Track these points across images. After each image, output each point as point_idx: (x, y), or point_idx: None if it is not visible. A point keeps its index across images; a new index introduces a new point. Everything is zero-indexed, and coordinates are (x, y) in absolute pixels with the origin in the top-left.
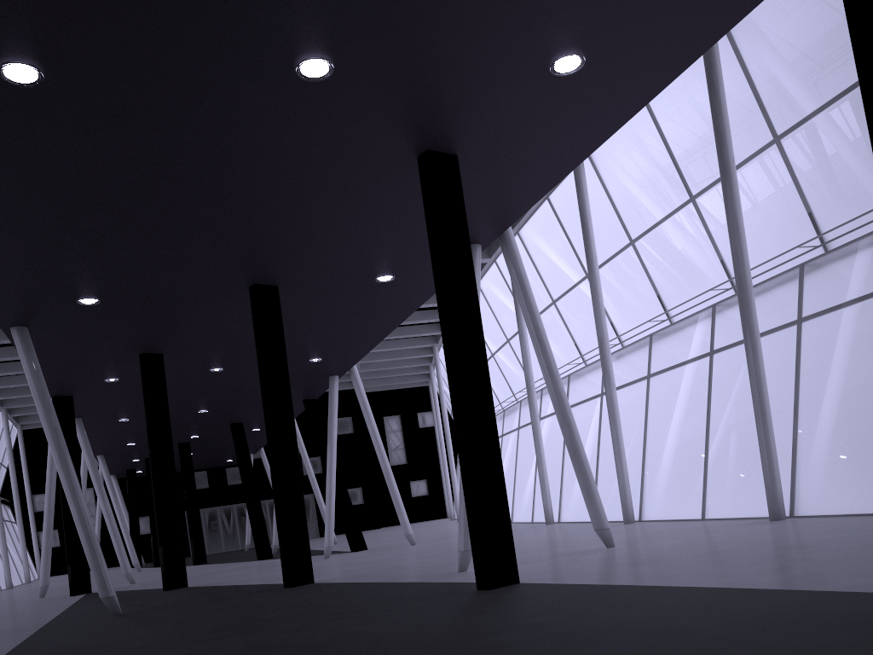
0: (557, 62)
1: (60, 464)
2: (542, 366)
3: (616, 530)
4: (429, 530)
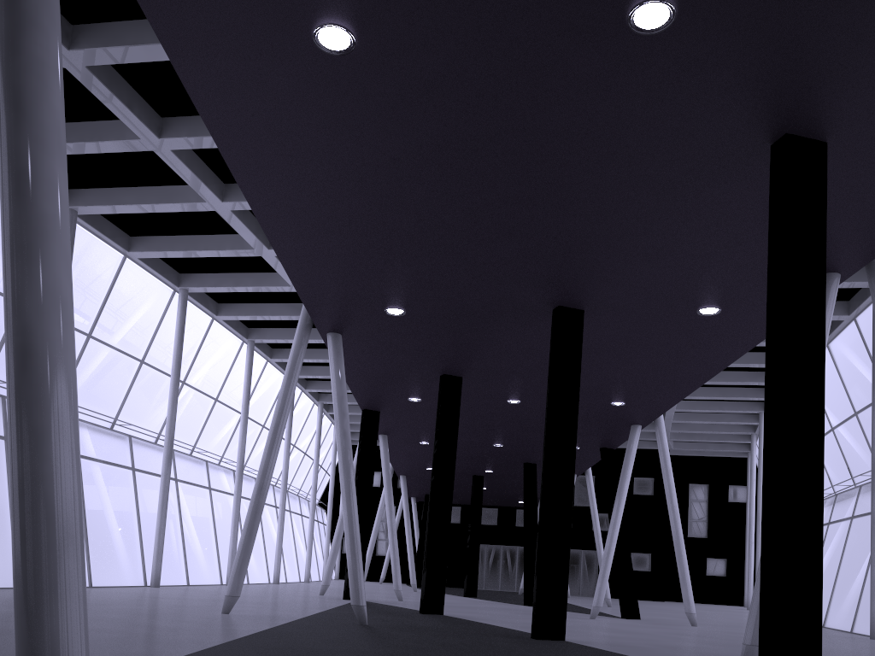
0: None
1: (342, 467)
2: None
3: None
4: (718, 614)
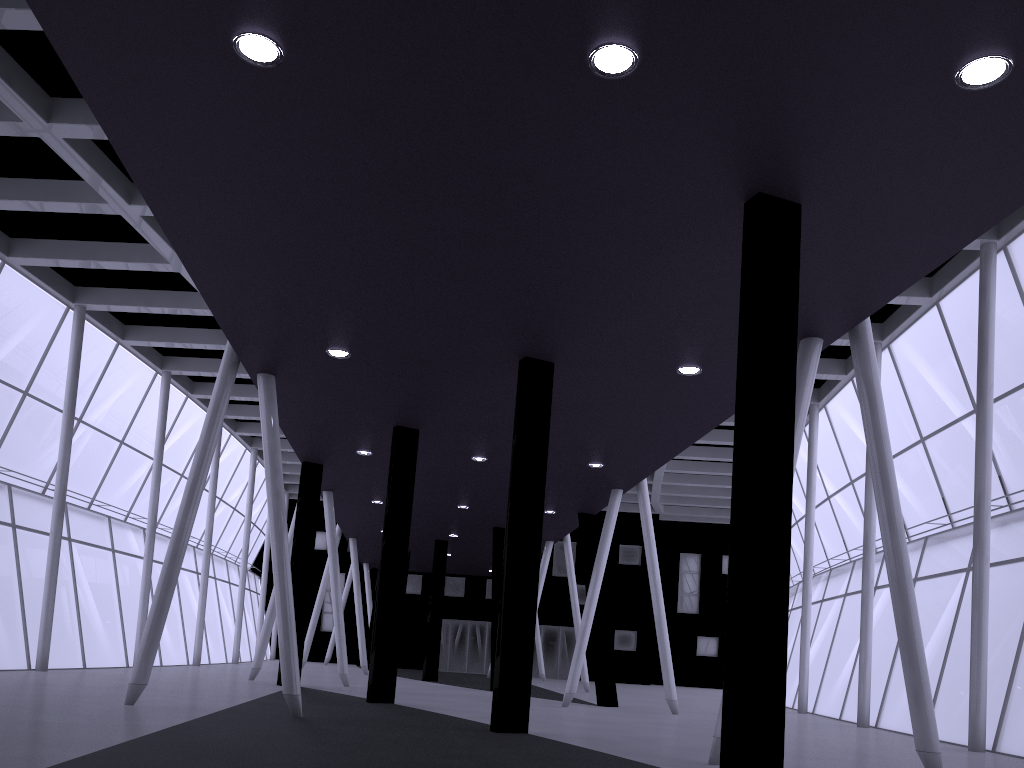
0: (968, 67)
1: (273, 532)
2: (880, 511)
3: (954, 756)
4: (705, 699)
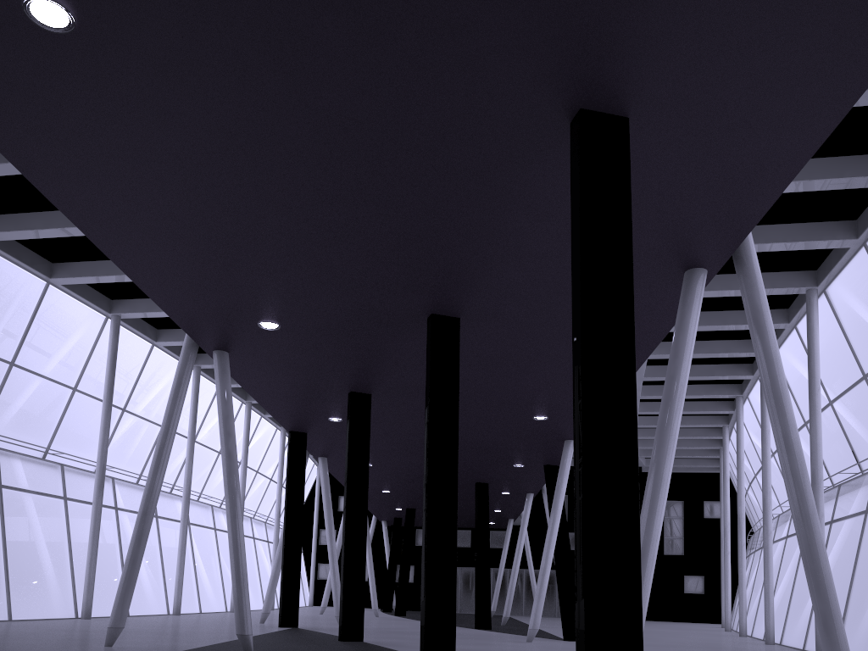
0: None
1: (226, 489)
2: (776, 434)
3: None
4: (681, 633)
